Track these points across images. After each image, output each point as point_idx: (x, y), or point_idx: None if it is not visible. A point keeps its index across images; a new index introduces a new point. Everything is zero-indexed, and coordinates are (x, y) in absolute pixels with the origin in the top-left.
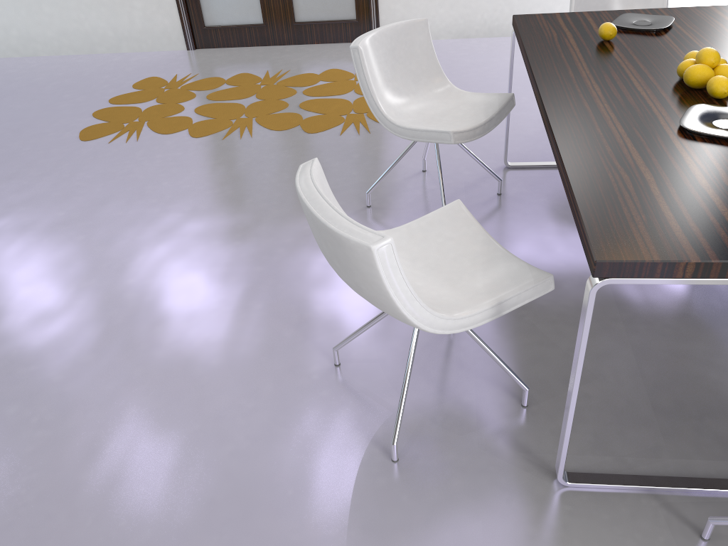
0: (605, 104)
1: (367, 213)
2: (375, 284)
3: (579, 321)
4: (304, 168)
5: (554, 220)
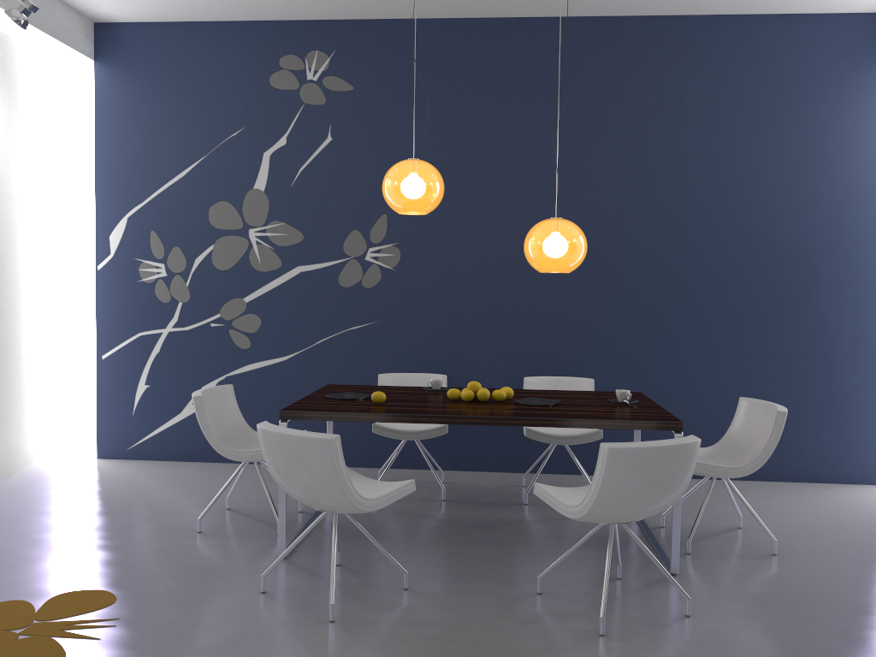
0: (505, 410)
1: (348, 622)
2: (693, 467)
3: (530, 557)
4: (619, 444)
5: (394, 551)
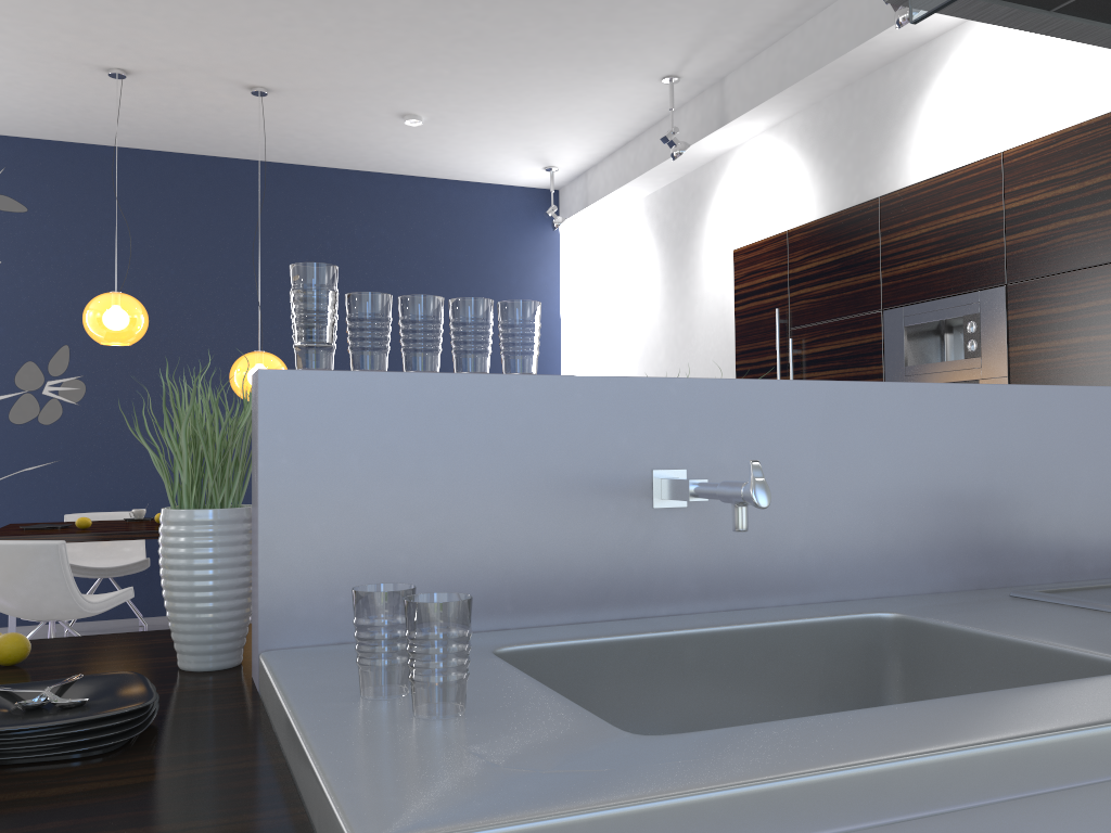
0: None
1: None
2: None
3: None
4: None
5: None
